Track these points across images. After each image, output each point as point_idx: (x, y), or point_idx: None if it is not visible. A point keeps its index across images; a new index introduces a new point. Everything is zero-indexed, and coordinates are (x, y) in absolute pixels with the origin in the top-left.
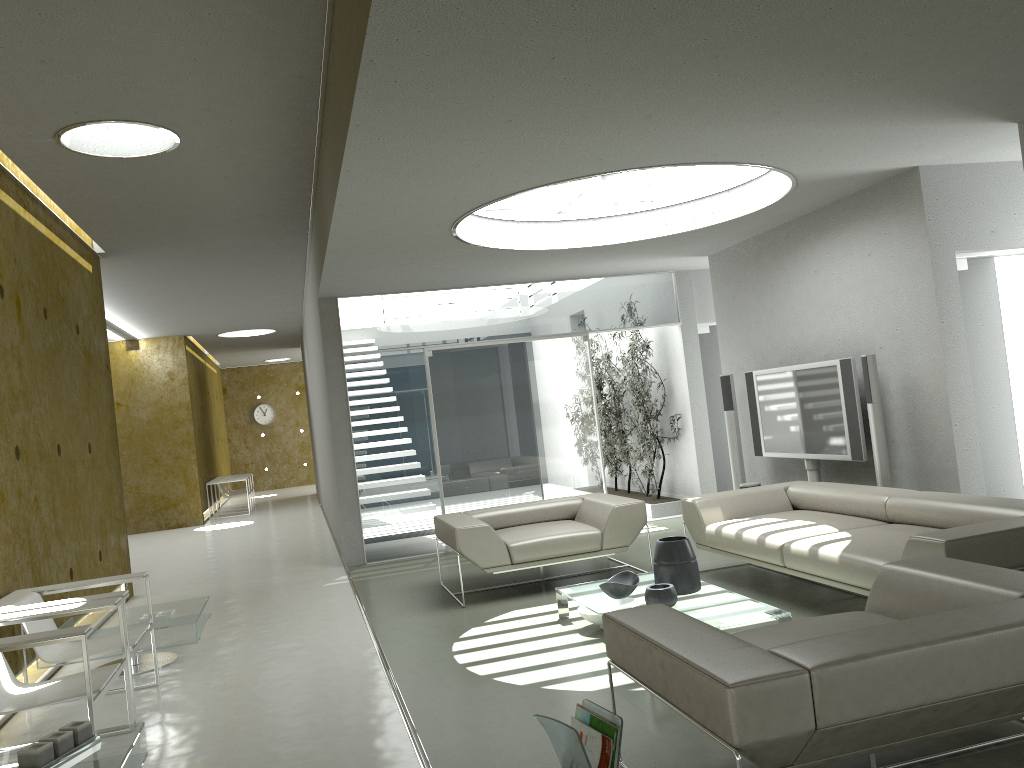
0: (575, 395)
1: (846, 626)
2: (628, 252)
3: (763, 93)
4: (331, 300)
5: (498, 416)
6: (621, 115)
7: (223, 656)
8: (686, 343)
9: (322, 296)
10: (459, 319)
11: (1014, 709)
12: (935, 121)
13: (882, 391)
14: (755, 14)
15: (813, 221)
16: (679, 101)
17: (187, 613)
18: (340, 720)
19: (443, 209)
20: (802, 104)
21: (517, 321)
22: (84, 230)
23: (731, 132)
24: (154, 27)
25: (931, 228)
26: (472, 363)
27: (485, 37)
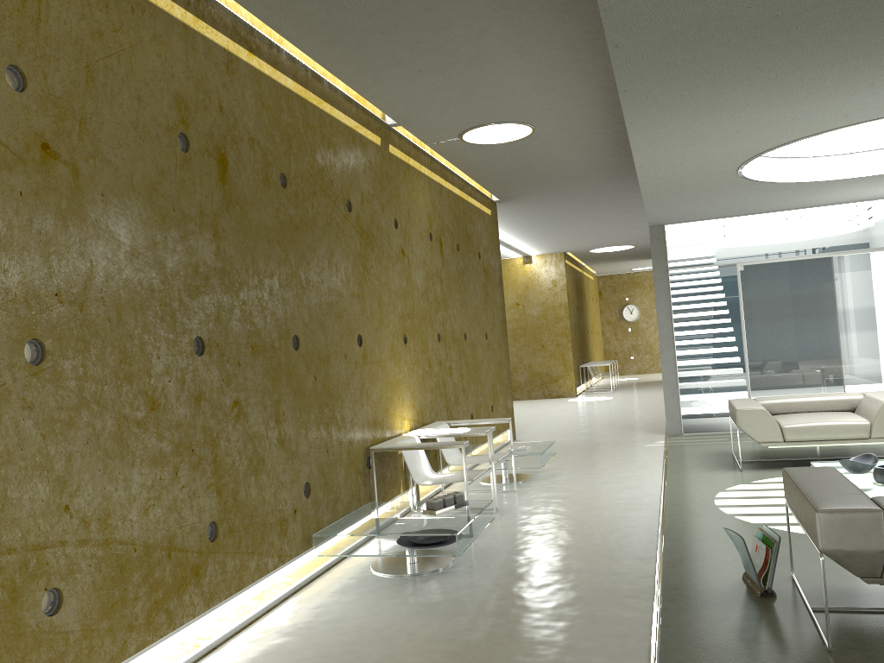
0: (881, 304)
1: None
2: None
3: None
4: (659, 227)
5: (802, 321)
6: (844, 87)
7: (559, 481)
8: None
9: (651, 224)
10: (769, 238)
11: None
12: None
13: None
14: None
15: None
16: None
17: (537, 449)
18: (617, 524)
19: (723, 161)
20: None
21: (824, 238)
22: (484, 187)
23: None
24: (507, 71)
25: None
26: (779, 276)
27: (699, 66)
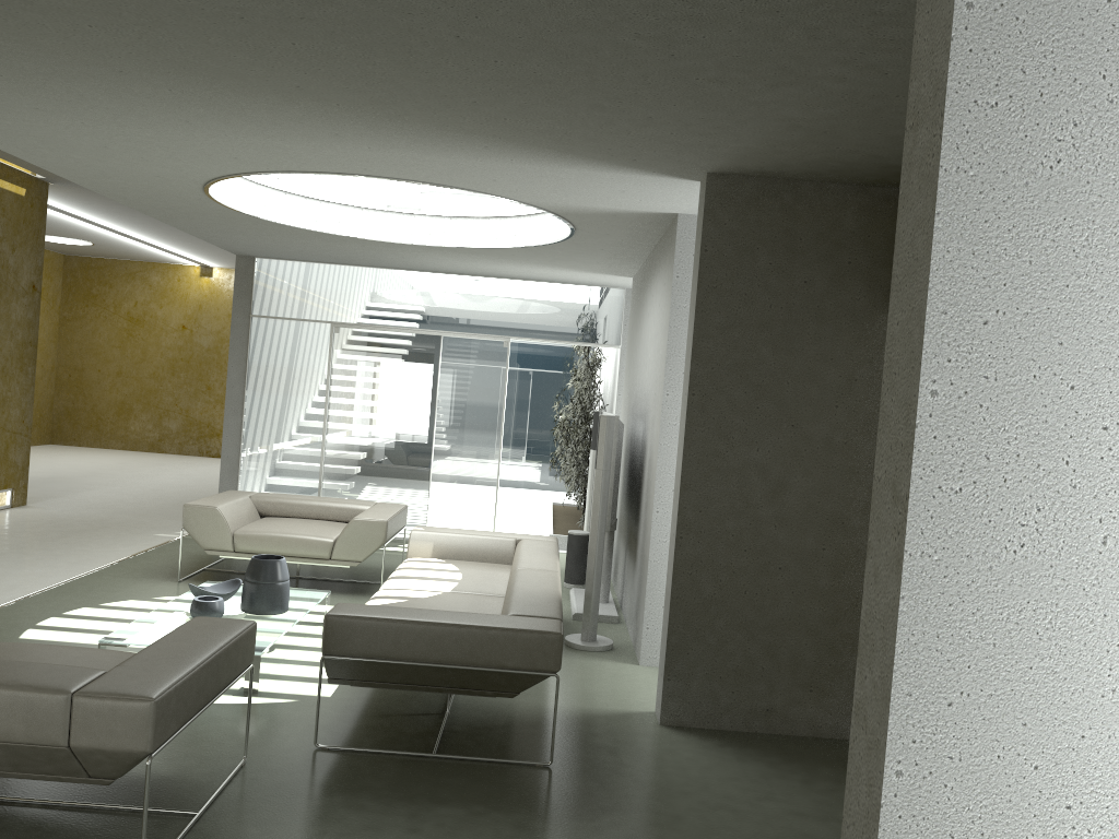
0: (483, 402)
1: (69, 661)
2: (511, 259)
3: (269, 113)
4: (249, 259)
5: (396, 407)
6: (152, 117)
7: None
8: (623, 369)
9: (236, 253)
10: (376, 300)
11: (12, 767)
12: (574, 166)
13: (645, 459)
14: (66, 36)
15: (654, 257)
16: (186, 110)
17: None
18: None
19: (169, 185)
20: (347, 129)
21: (437, 313)
22: None
23: (329, 148)
24: None
25: (678, 287)
26: (379, 348)
27: None
